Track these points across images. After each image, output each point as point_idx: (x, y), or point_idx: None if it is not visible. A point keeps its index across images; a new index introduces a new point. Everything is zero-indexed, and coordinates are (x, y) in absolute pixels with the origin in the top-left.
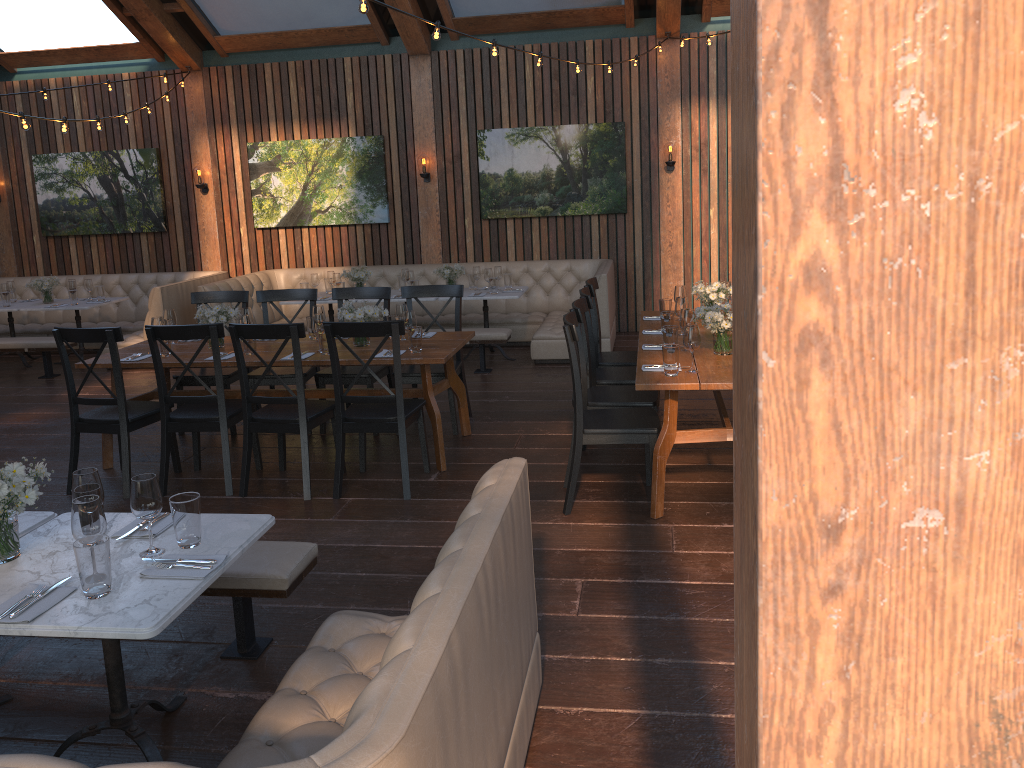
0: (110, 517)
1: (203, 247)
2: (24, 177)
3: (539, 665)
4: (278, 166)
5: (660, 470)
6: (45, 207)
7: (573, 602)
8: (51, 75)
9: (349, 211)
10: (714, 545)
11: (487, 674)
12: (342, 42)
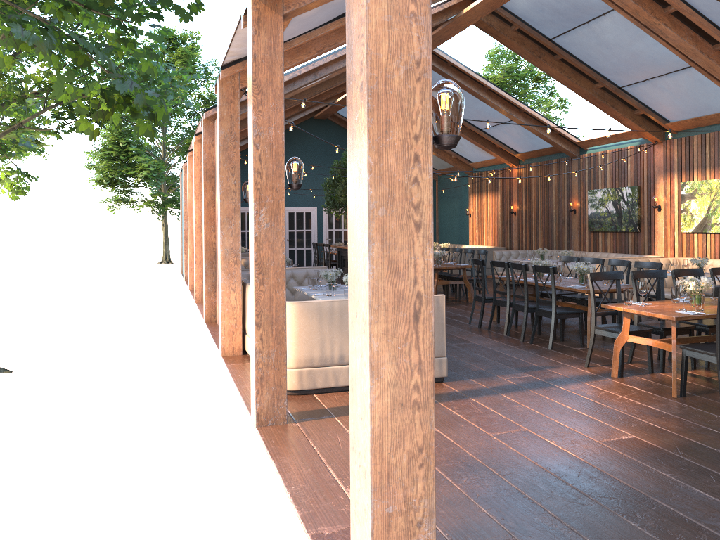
0: None
1: (655, 242)
2: (584, 201)
3: (442, 367)
4: (695, 196)
5: (615, 352)
6: (590, 216)
7: (511, 377)
8: (600, 150)
9: None
10: (604, 387)
11: None
12: None
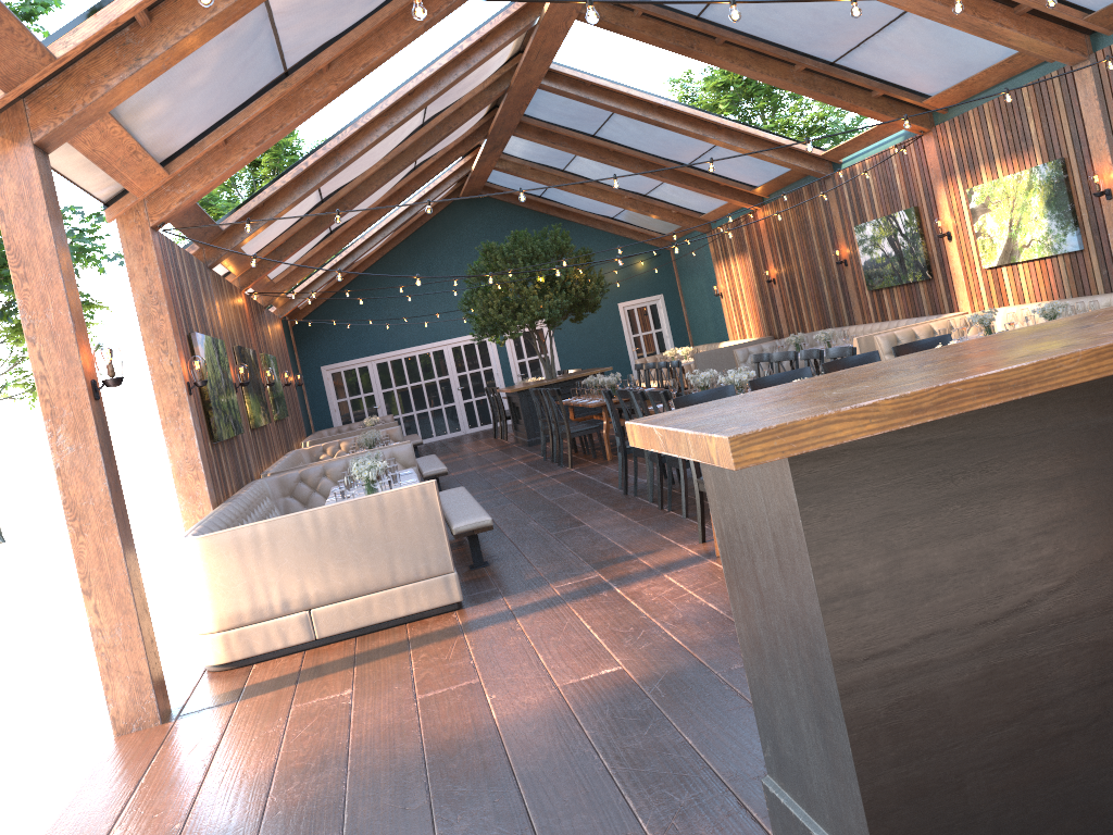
0: None
1: (956, 290)
2: (854, 244)
3: (451, 588)
4: (988, 207)
5: None
6: (865, 267)
7: (568, 583)
8: (857, 160)
9: (1046, 242)
10: (685, 577)
11: (310, 552)
12: (1015, 72)
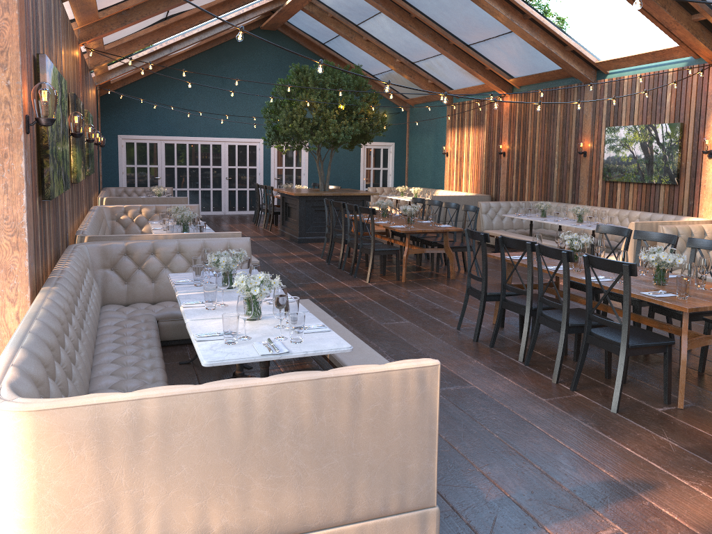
0: (312, 320)
1: (701, 199)
2: (600, 141)
3: (427, 532)
4: None
5: None
6: (607, 161)
7: None
8: (626, 74)
9: None
10: None
11: (227, 457)
12: None
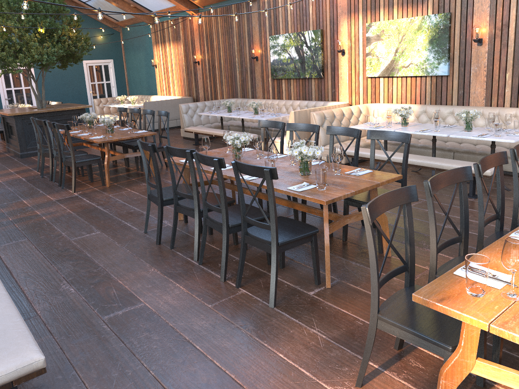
0: None
1: (340, 87)
2: (266, 48)
3: None
4: (382, 37)
5: None
6: (273, 63)
7: None
8: None
9: (422, 67)
10: None
11: None
12: None
